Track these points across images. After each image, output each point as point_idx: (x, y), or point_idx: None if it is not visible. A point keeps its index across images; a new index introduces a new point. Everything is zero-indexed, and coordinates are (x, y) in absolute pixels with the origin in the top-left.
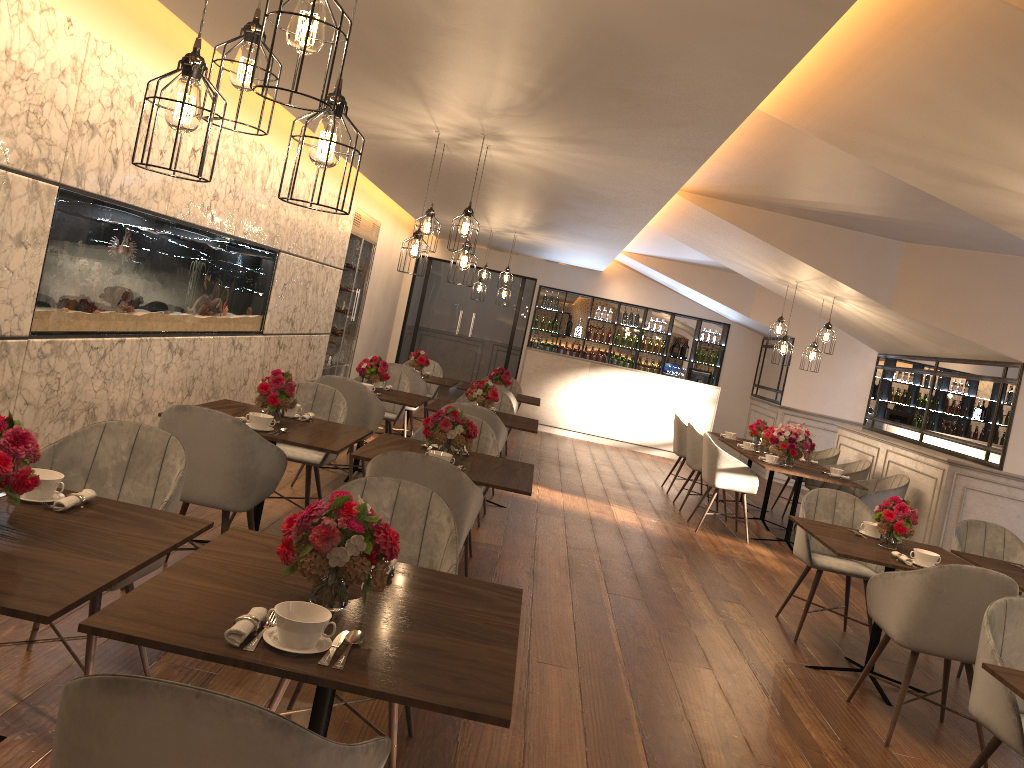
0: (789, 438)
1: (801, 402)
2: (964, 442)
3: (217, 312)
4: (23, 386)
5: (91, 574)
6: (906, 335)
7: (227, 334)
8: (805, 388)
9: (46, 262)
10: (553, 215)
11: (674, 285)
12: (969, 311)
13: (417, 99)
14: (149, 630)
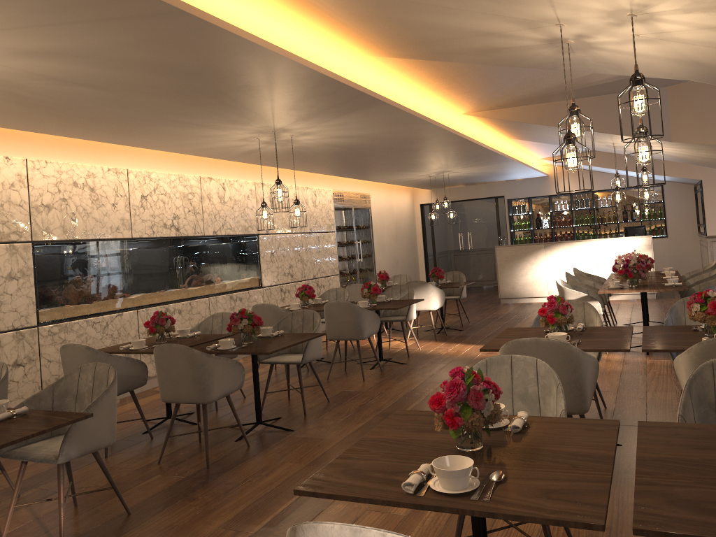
0: (623, 265)
1: None
2: None
3: (208, 282)
4: (43, 352)
5: None
6: None
7: (224, 293)
8: None
9: (38, 284)
10: (425, 156)
11: (599, 169)
12: None
13: (207, 128)
14: None
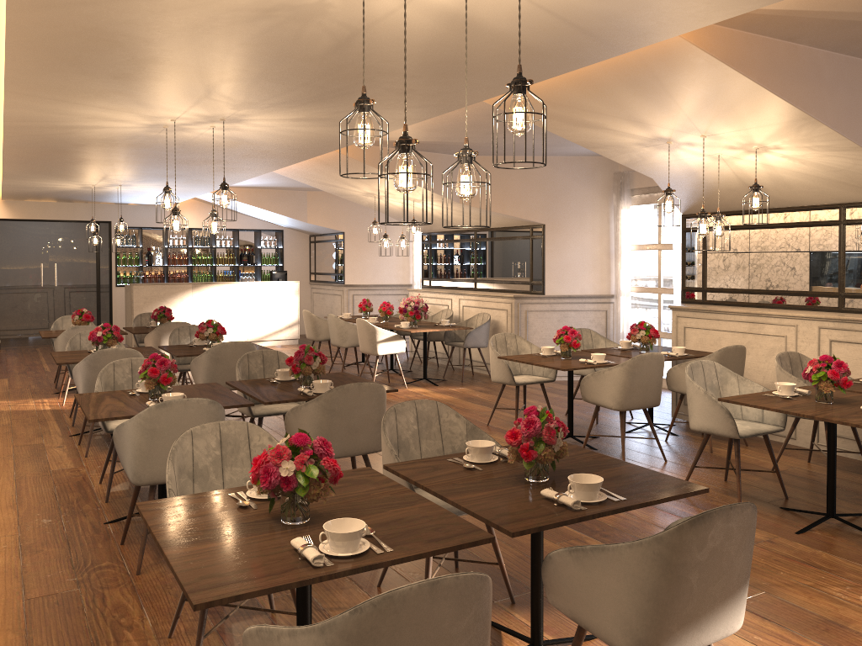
0: (414, 307)
1: (359, 279)
2: (512, 282)
3: None
4: None
5: (435, 513)
6: (459, 218)
7: None
8: (360, 268)
9: None
10: (192, 169)
11: (240, 207)
12: (507, 196)
13: (194, 100)
14: (537, 521)
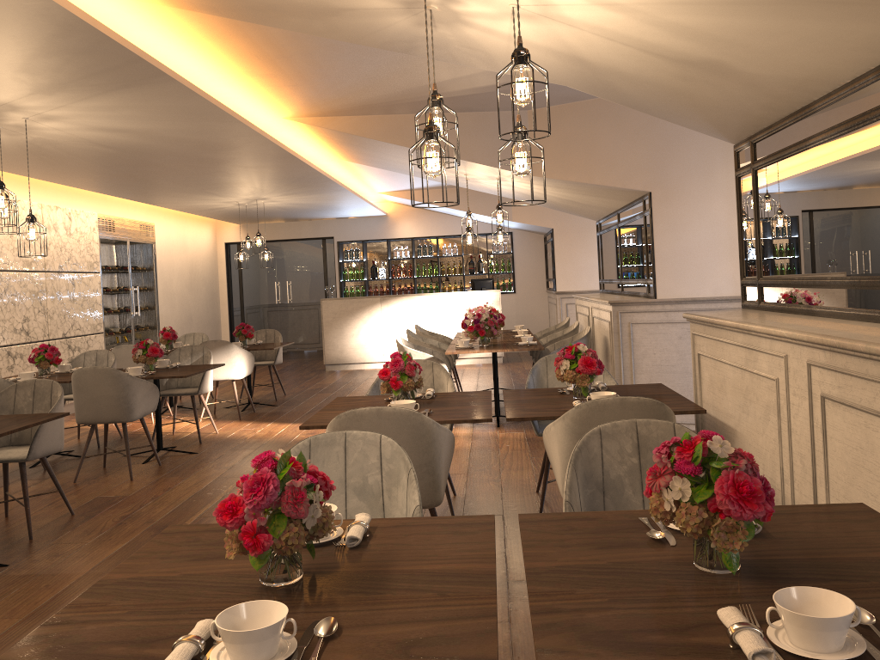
0: (474, 320)
1: (572, 284)
2: (637, 281)
3: None
4: None
5: None
6: (576, 197)
7: None
8: (572, 270)
9: None
10: (233, 173)
11: (445, 210)
12: (594, 157)
13: None
14: None
